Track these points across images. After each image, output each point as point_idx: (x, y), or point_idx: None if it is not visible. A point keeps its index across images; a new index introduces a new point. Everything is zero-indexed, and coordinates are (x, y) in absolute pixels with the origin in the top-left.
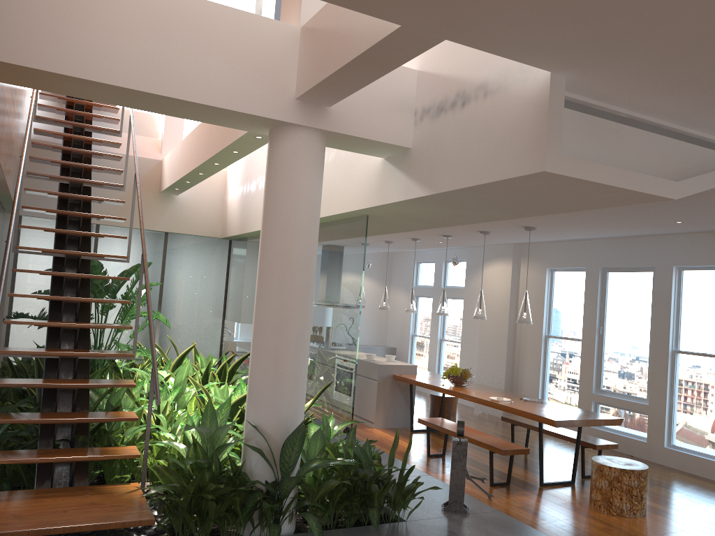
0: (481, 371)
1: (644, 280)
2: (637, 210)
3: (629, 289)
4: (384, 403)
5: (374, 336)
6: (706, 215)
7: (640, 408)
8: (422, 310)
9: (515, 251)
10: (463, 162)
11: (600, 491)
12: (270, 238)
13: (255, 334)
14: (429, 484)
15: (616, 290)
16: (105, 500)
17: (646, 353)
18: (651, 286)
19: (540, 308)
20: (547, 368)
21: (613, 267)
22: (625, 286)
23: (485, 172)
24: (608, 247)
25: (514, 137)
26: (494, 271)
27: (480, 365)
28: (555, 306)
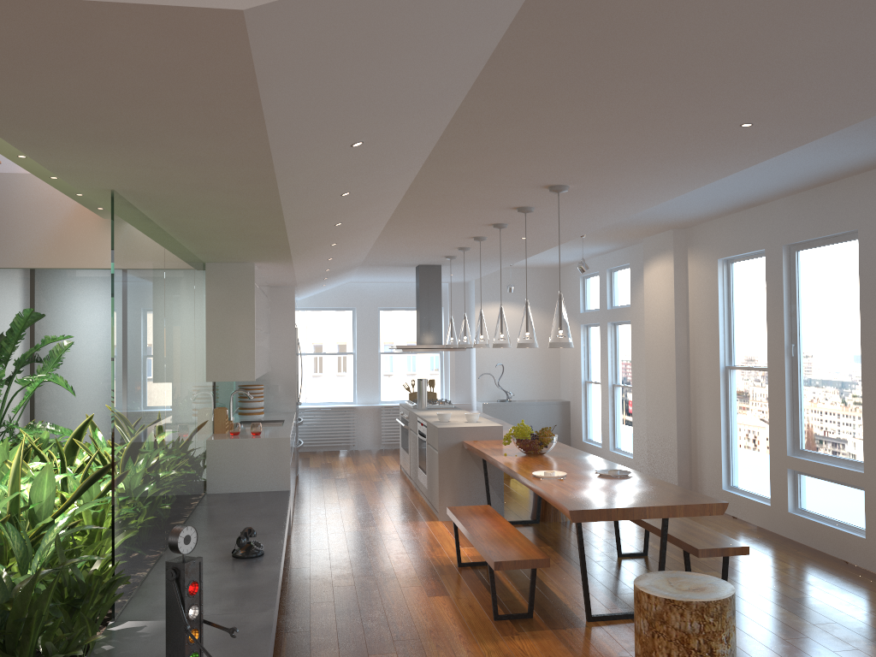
0: (651, 429)
1: (847, 256)
2: (613, 110)
3: (828, 275)
4: (452, 483)
5: (541, 387)
6: (754, 94)
7: (853, 479)
8: (594, 346)
9: (678, 240)
10: None
11: (639, 638)
12: None
13: None
14: (241, 628)
15: (811, 280)
16: None
17: (858, 383)
18: (857, 265)
19: (714, 323)
20: (731, 419)
21: (802, 242)
22: (822, 271)
23: None
24: (791, 209)
25: None
26: (654, 274)
27: (649, 419)
28: (736, 318)
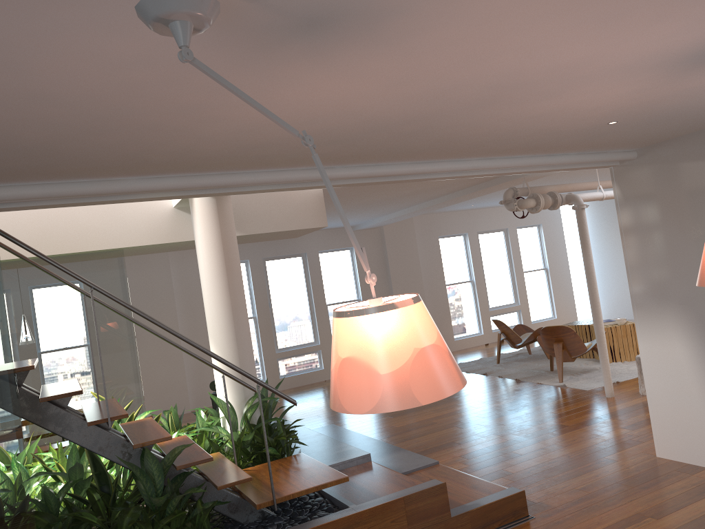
0: None
1: None
2: None
3: None
4: None
5: None
6: None
7: None
8: None
9: None
10: (269, 218)
11: None
12: (235, 266)
13: (237, 334)
14: None
15: None
16: (267, 470)
17: None
18: None
19: None
20: None
21: None
22: None
23: (289, 224)
24: None
25: (305, 209)
26: None
27: None
28: None
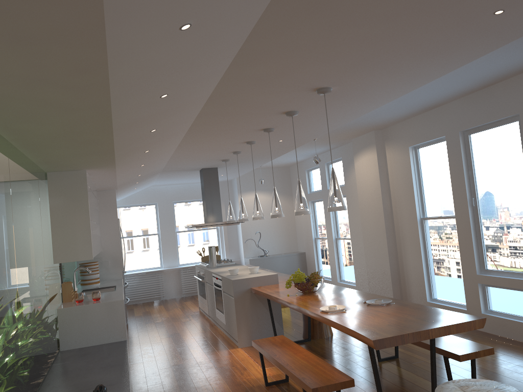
0: (369, 265)
1: (510, 133)
2: None
3: (495, 148)
4: (246, 319)
5: (285, 245)
6: None
7: None
8: (319, 214)
9: (378, 137)
10: None
11: None
12: None
13: None
14: None
15: (482, 153)
16: None
17: None
18: (519, 138)
19: (410, 190)
20: (428, 253)
21: (473, 128)
22: (491, 146)
23: None
24: (464, 106)
25: None
26: (362, 162)
27: (368, 259)
28: (425, 185)
